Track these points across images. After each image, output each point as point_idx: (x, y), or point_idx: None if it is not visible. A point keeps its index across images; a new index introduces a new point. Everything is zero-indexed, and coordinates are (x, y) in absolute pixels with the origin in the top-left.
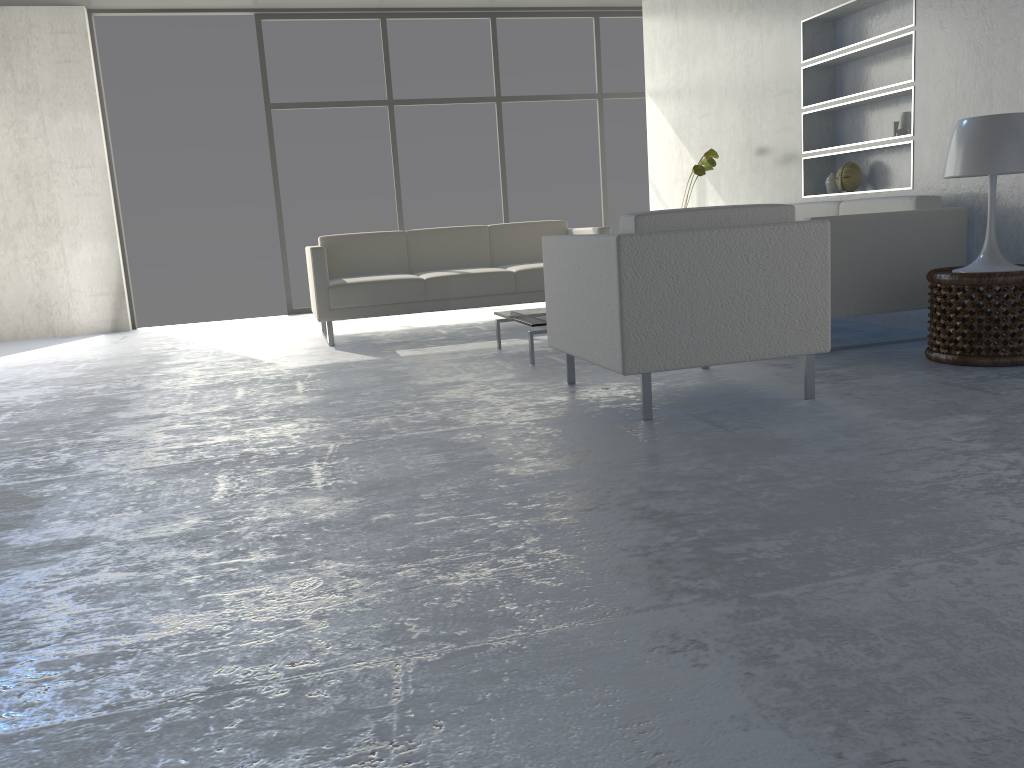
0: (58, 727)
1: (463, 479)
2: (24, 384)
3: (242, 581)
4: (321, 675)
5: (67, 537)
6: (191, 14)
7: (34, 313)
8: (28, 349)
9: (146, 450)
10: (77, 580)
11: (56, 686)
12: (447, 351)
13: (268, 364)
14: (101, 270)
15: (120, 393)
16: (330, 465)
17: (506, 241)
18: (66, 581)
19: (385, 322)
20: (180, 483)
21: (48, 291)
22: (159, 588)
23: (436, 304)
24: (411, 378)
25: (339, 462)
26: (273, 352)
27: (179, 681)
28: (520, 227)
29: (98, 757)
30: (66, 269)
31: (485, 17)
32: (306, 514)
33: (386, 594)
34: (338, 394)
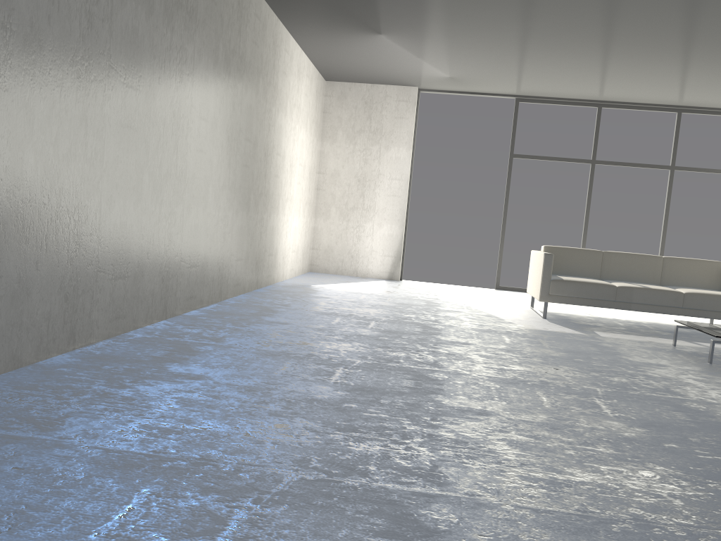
0: (558, 512)
1: (713, 434)
2: (365, 304)
3: (604, 461)
4: (700, 531)
5: (473, 407)
6: (476, 95)
7: (349, 260)
8: (347, 281)
9: (476, 364)
10: (501, 434)
11: (538, 490)
12: (634, 339)
13: (509, 322)
14: (391, 241)
15: (428, 323)
16: (607, 402)
17: (674, 269)
18: (494, 433)
19: (570, 308)
20: (515, 390)
21: (359, 249)
22: (555, 452)
23: (621, 304)
24: (621, 354)
25: (612, 402)
26: (506, 314)
27: (610, 508)
28: (687, 261)
29: (595, 535)
30: (372, 237)
31: (673, 111)
32: (615, 430)
33: (710, 495)
34: (575, 354)
